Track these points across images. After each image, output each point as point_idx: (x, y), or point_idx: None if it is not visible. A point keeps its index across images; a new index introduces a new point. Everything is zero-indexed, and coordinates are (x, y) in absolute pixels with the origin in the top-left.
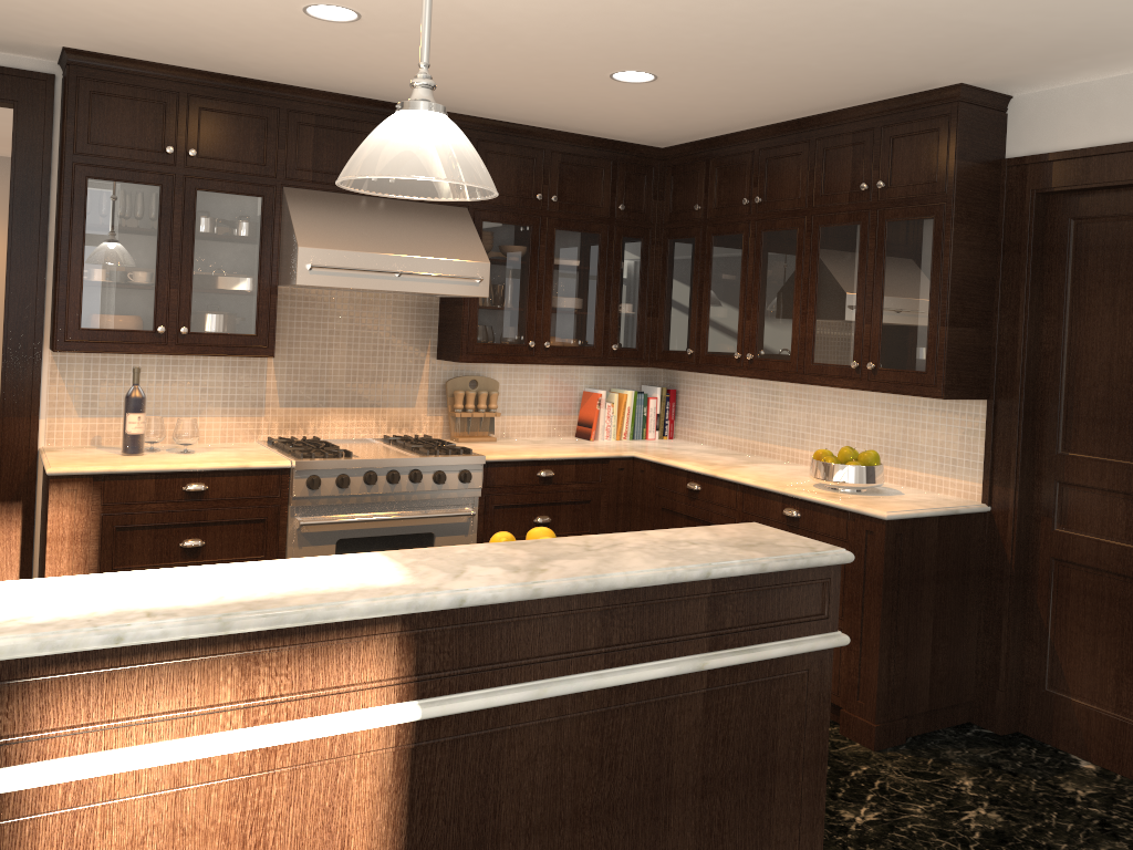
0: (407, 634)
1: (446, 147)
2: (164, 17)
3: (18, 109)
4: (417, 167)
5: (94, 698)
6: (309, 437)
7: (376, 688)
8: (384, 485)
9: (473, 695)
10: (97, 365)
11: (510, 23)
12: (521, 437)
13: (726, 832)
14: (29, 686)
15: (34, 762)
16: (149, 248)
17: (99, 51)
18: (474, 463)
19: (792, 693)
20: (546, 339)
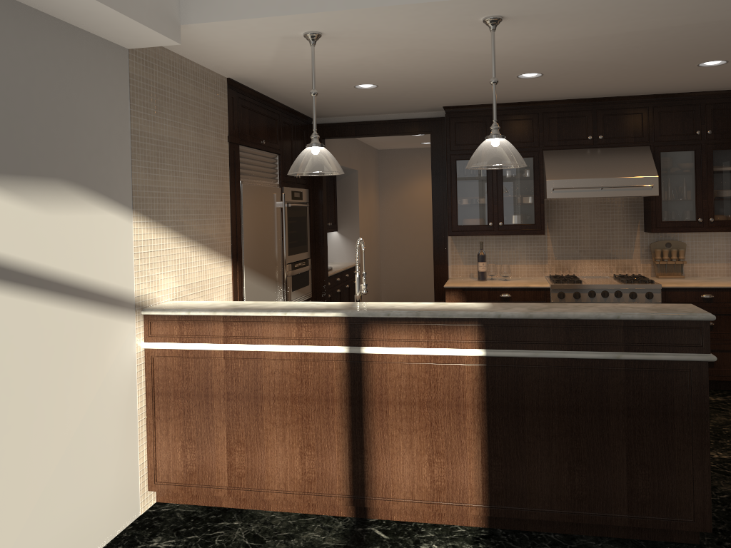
0: (480, 325)
1: (496, 152)
2: (468, 90)
3: (431, 134)
4: (484, 161)
5: (384, 332)
6: (571, 275)
7: (470, 342)
8: (600, 298)
9: (507, 351)
10: (469, 241)
11: (612, 61)
12: (706, 276)
13: (644, 436)
14: (368, 325)
15: (370, 346)
16: (483, 187)
17: (456, 105)
18: (653, 288)
19: (682, 380)
20: (710, 216)
